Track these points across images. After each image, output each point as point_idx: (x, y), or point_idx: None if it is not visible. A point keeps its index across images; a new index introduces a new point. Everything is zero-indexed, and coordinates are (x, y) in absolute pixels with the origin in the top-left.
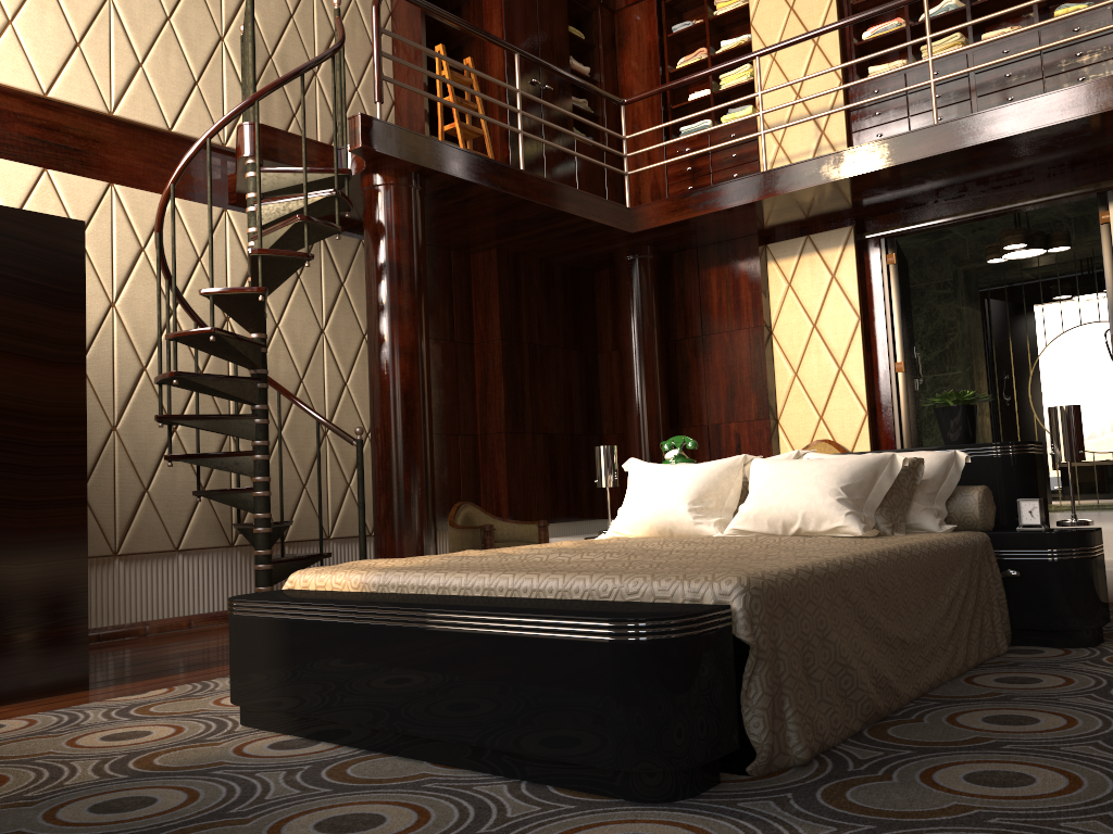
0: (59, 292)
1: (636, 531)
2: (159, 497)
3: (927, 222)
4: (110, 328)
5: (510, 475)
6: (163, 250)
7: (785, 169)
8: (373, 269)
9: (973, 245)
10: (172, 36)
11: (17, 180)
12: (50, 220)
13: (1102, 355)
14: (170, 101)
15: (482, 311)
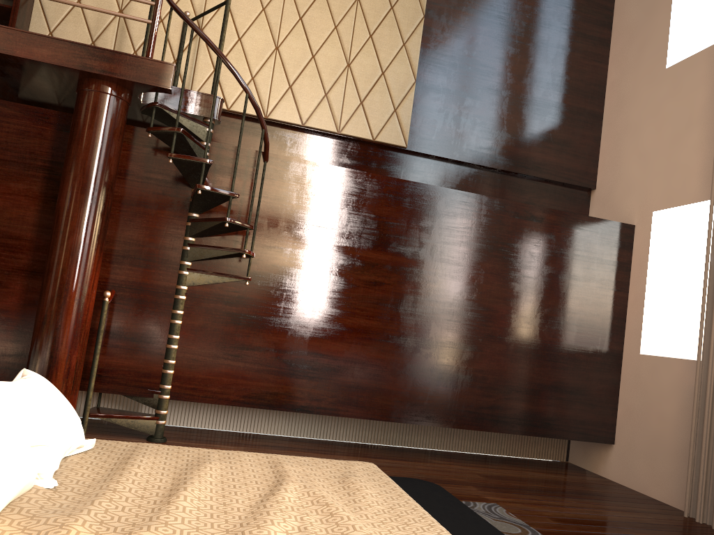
0: None
1: None
2: None
3: None
4: None
5: None
6: None
7: None
8: None
9: None
10: None
11: None
12: None
13: None
14: None
15: None
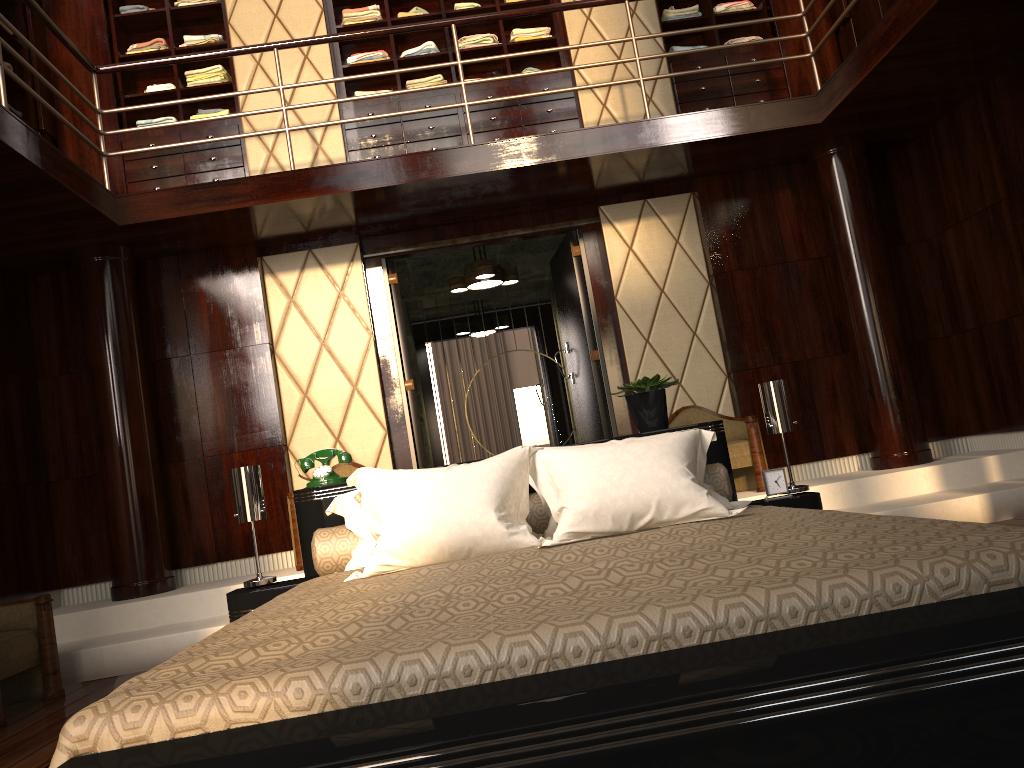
0: None
1: (416, 559)
2: None
3: (429, 244)
4: None
5: None
6: None
7: (320, 171)
8: None
9: (417, 279)
10: None
11: None
12: None
13: (521, 379)
14: None
15: None
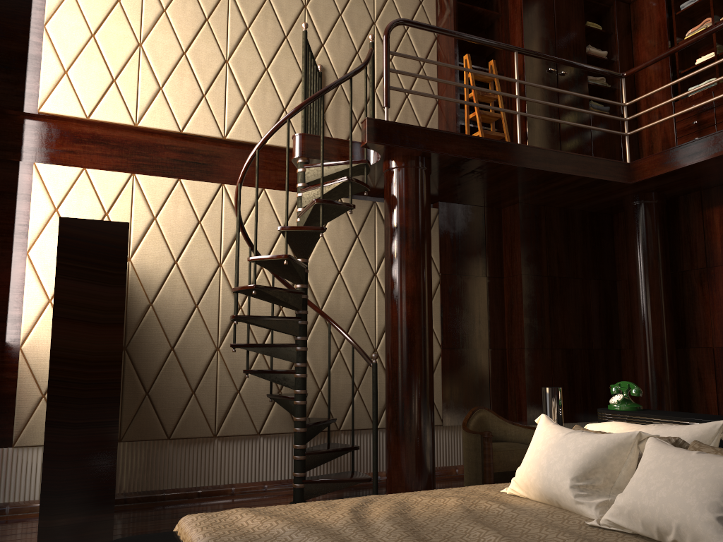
0: (106, 274)
1: (530, 494)
2: (246, 397)
3: None
4: (217, 281)
5: (529, 383)
6: (243, 227)
7: None
8: (387, 232)
9: None
10: (268, 80)
11: (160, 188)
12: (103, 224)
13: None
14: (265, 124)
15: (508, 252)
